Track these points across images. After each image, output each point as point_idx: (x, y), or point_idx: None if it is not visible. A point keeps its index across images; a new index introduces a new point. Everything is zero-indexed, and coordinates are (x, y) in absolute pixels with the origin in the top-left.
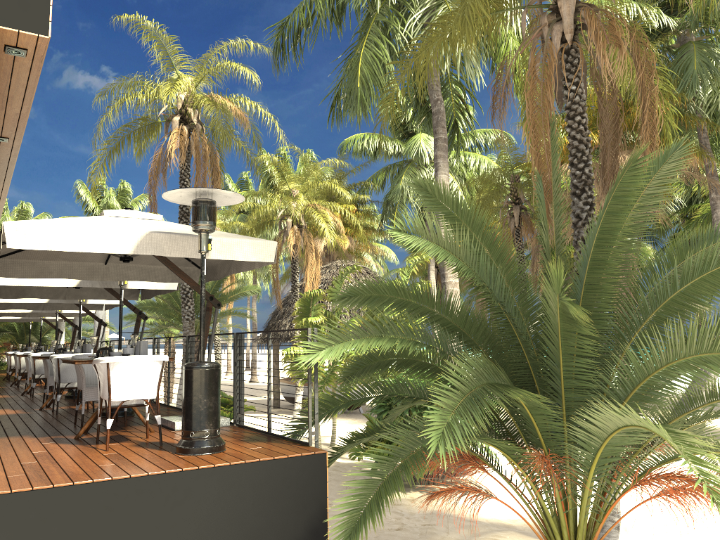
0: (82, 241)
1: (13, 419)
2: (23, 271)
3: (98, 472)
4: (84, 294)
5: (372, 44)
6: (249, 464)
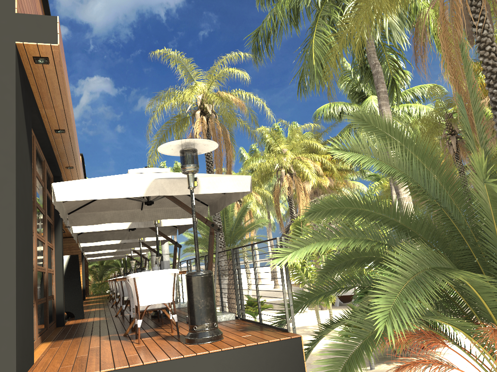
0: (107, 191)
1: (94, 324)
2: (87, 220)
3: (122, 361)
4: (140, 235)
5: (320, 33)
6: (237, 349)
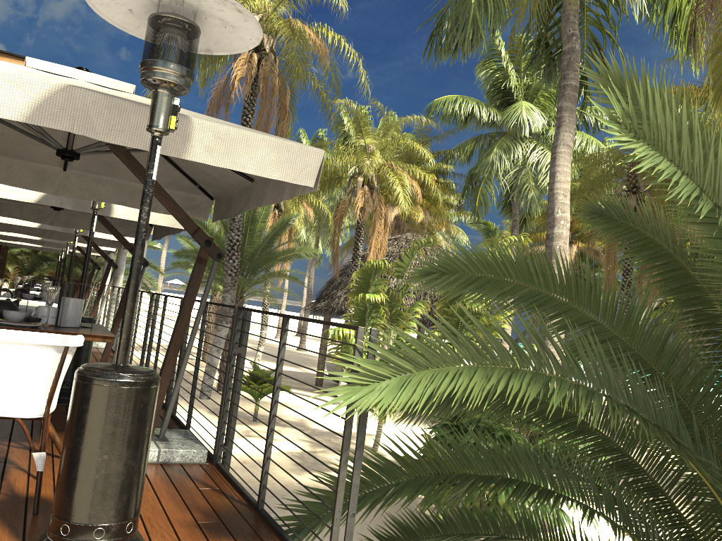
0: None
1: None
2: None
3: None
4: (77, 223)
5: None
6: None
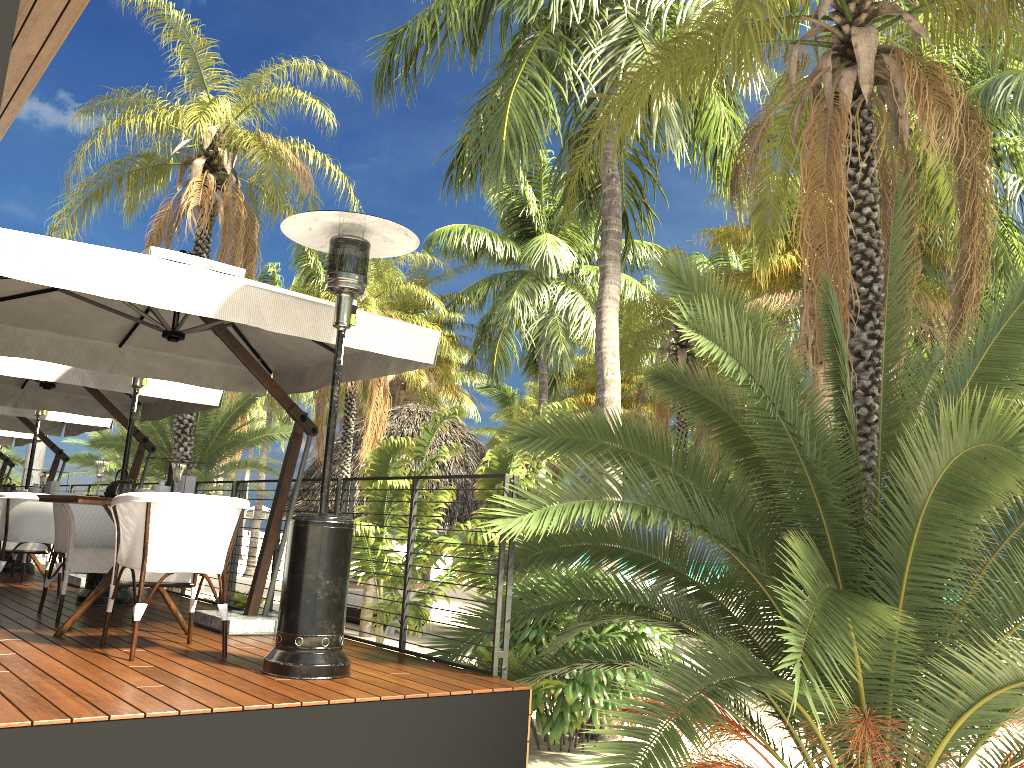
0: (131, 283)
1: None
2: None
3: (144, 699)
4: (48, 403)
5: (529, 82)
6: (411, 701)
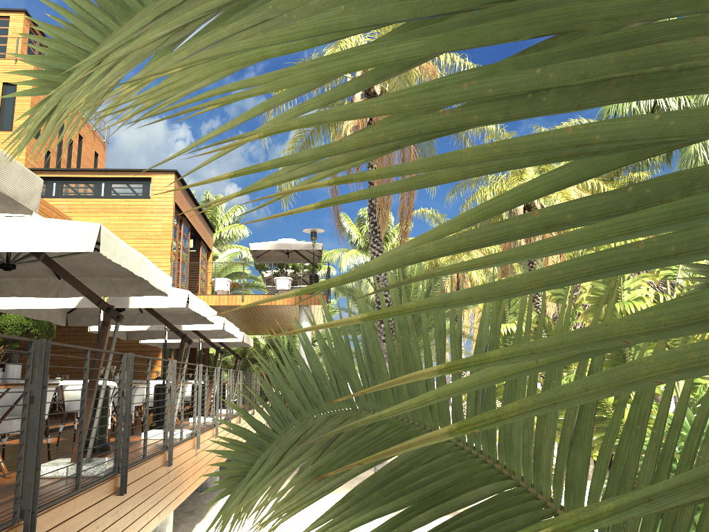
0: None
1: None
2: None
3: None
4: None
5: None
6: None
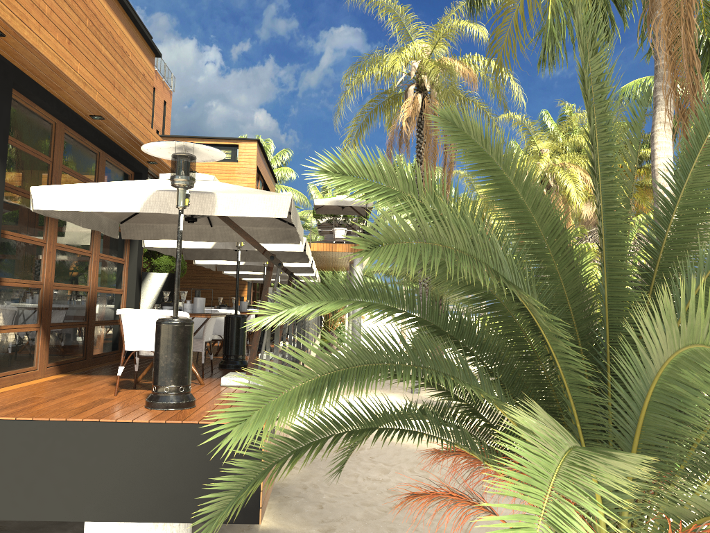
0: (95, 201)
1: None
2: (143, 234)
3: (41, 412)
4: (260, 257)
5: None
6: (171, 425)
